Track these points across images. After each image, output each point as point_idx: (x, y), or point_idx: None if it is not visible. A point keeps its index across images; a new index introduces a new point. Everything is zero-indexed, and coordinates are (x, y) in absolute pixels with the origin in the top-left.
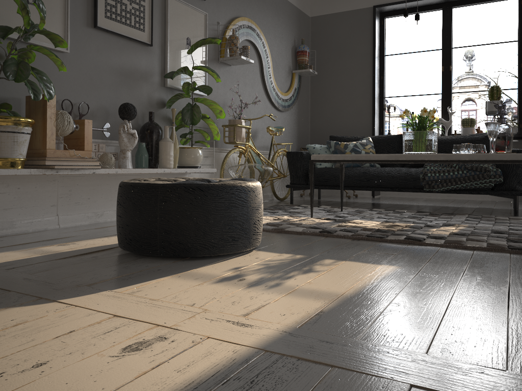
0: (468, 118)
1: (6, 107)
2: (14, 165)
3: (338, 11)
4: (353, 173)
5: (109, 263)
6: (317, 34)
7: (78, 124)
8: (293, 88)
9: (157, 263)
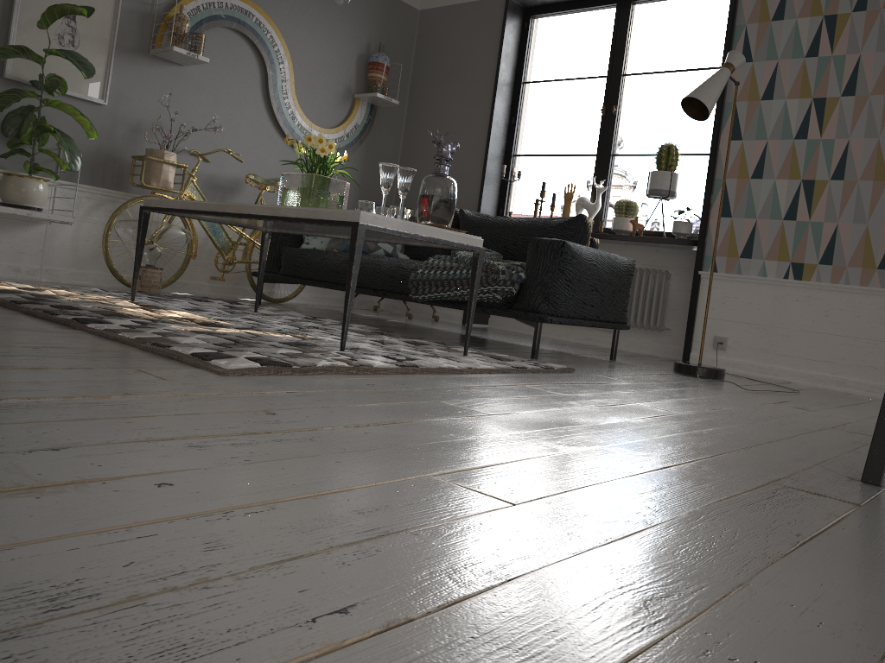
0: (624, 200)
1: None
2: None
3: (459, 2)
4: (335, 260)
5: None
6: (425, 40)
7: None
8: (352, 124)
9: None
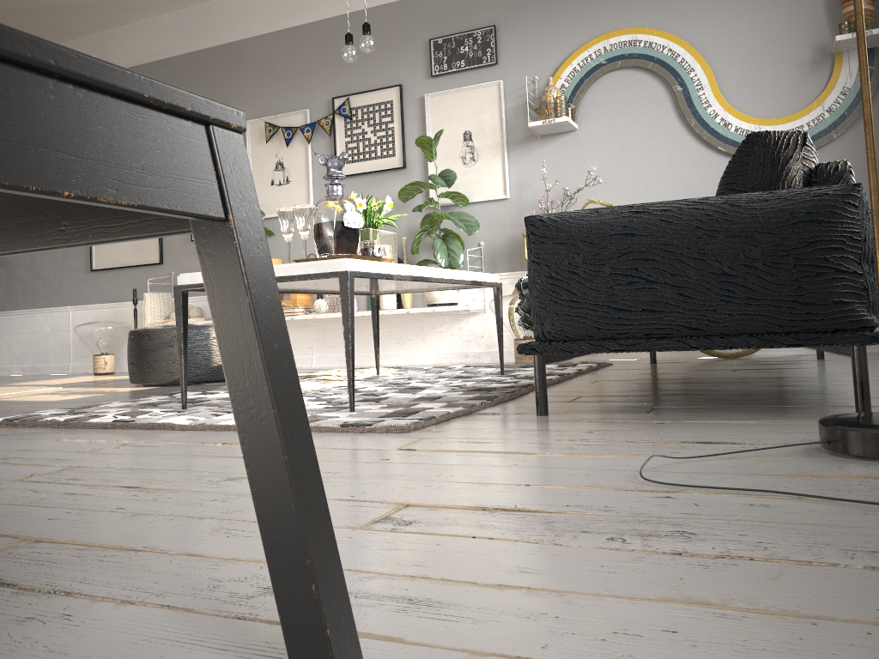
0: None
1: None
2: None
3: None
4: None
5: None
6: None
7: None
8: (834, 92)
9: (127, 384)
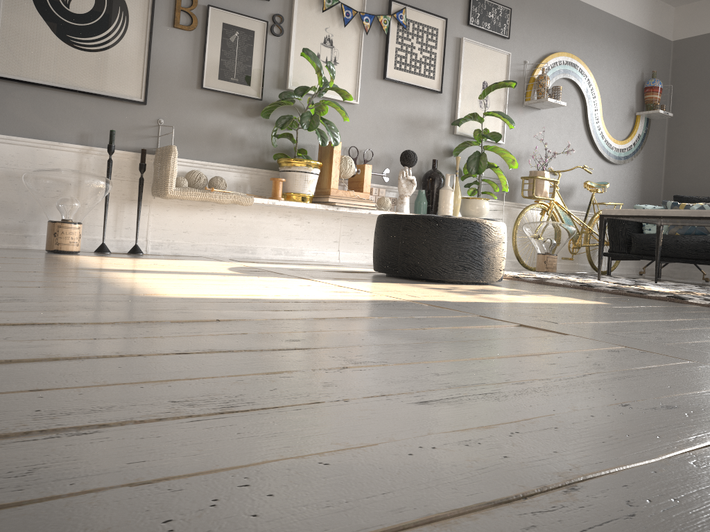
0: None
1: (303, 152)
2: (304, 200)
3: None
4: (689, 241)
5: (359, 276)
6: (680, 63)
7: (360, 168)
8: (636, 135)
9: (394, 279)
